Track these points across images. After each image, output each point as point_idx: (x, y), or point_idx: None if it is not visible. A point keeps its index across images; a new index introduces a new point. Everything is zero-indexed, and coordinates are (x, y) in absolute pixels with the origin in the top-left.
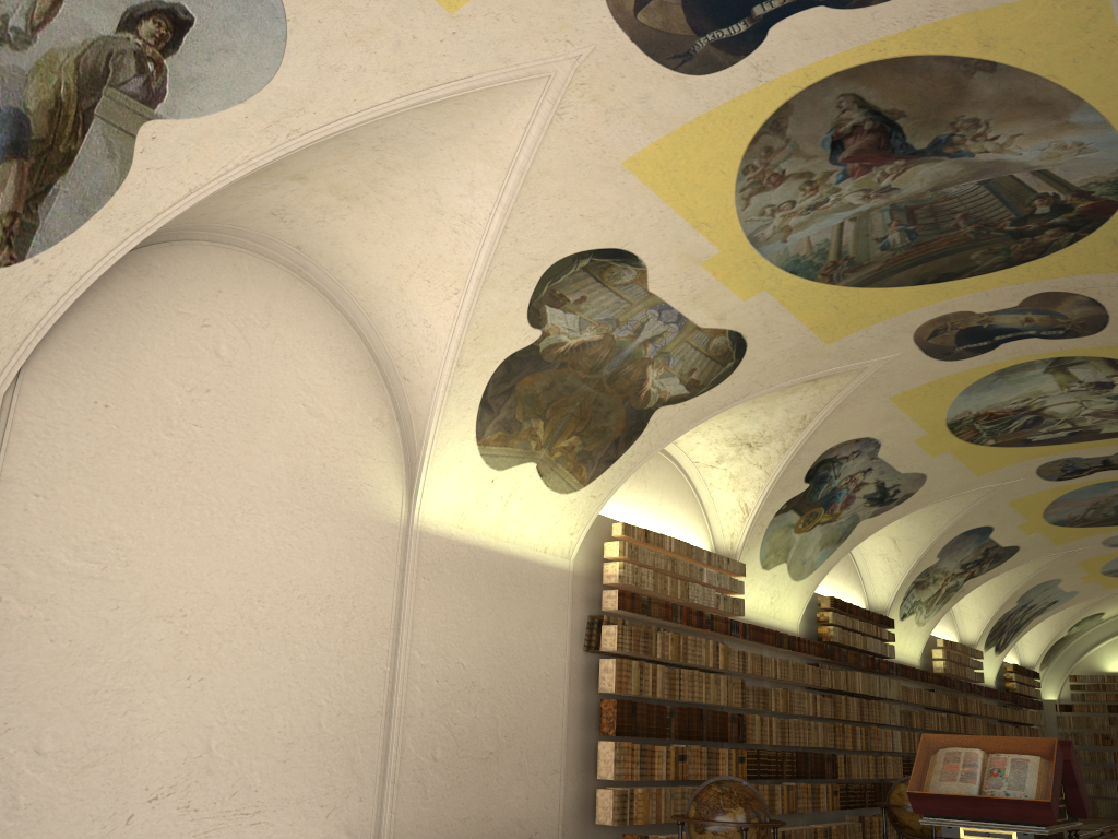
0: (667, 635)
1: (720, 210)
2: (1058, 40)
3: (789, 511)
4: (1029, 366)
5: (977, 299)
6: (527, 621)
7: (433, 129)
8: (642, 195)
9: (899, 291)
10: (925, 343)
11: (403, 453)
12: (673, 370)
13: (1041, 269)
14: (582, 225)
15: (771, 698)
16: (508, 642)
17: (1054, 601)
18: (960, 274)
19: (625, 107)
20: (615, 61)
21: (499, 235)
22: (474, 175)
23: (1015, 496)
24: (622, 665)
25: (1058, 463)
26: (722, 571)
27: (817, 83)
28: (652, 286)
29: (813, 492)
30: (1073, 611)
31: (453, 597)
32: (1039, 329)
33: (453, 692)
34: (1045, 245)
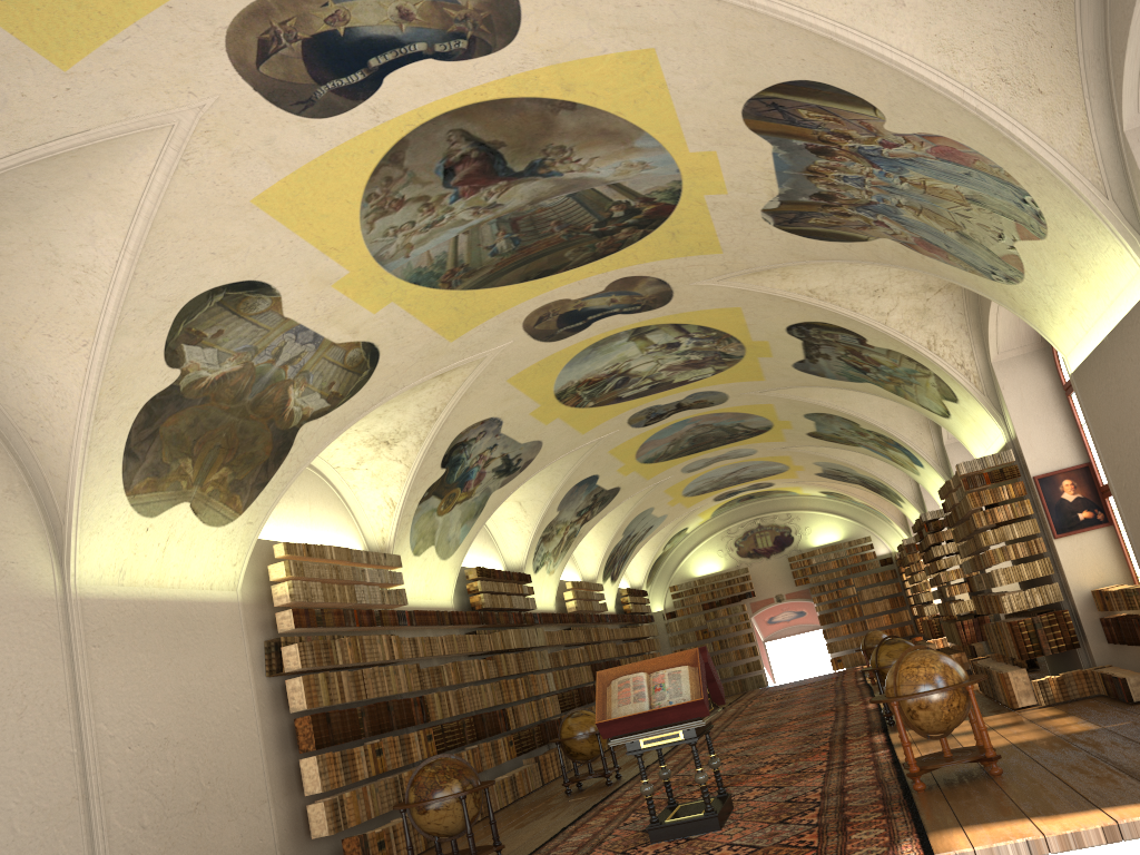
0: (345, 640)
1: (347, 235)
2: (622, 87)
3: (431, 497)
4: (616, 337)
5: (572, 288)
6: (208, 662)
7: (46, 182)
8: (272, 228)
9: (508, 288)
10: (532, 329)
11: (44, 520)
12: (313, 387)
13: (620, 259)
14: (214, 262)
15: (444, 674)
16: (193, 689)
17: (650, 527)
18: (557, 270)
19: (251, 150)
20: (239, 109)
21: (129, 281)
22: (95, 224)
23: (614, 445)
24: (310, 681)
25: (644, 412)
26: (381, 567)
27: (429, 121)
28: (287, 311)
29: (450, 475)
30: (665, 531)
31: (129, 657)
32: (622, 307)
33: (148, 754)
34: (622, 240)
